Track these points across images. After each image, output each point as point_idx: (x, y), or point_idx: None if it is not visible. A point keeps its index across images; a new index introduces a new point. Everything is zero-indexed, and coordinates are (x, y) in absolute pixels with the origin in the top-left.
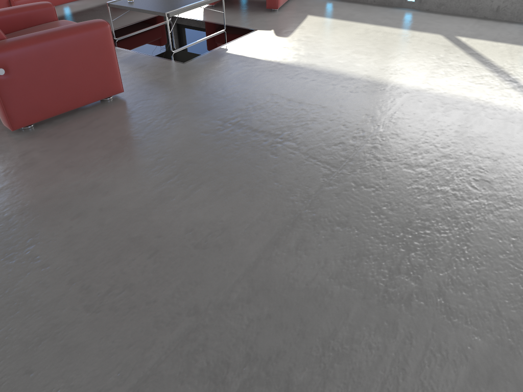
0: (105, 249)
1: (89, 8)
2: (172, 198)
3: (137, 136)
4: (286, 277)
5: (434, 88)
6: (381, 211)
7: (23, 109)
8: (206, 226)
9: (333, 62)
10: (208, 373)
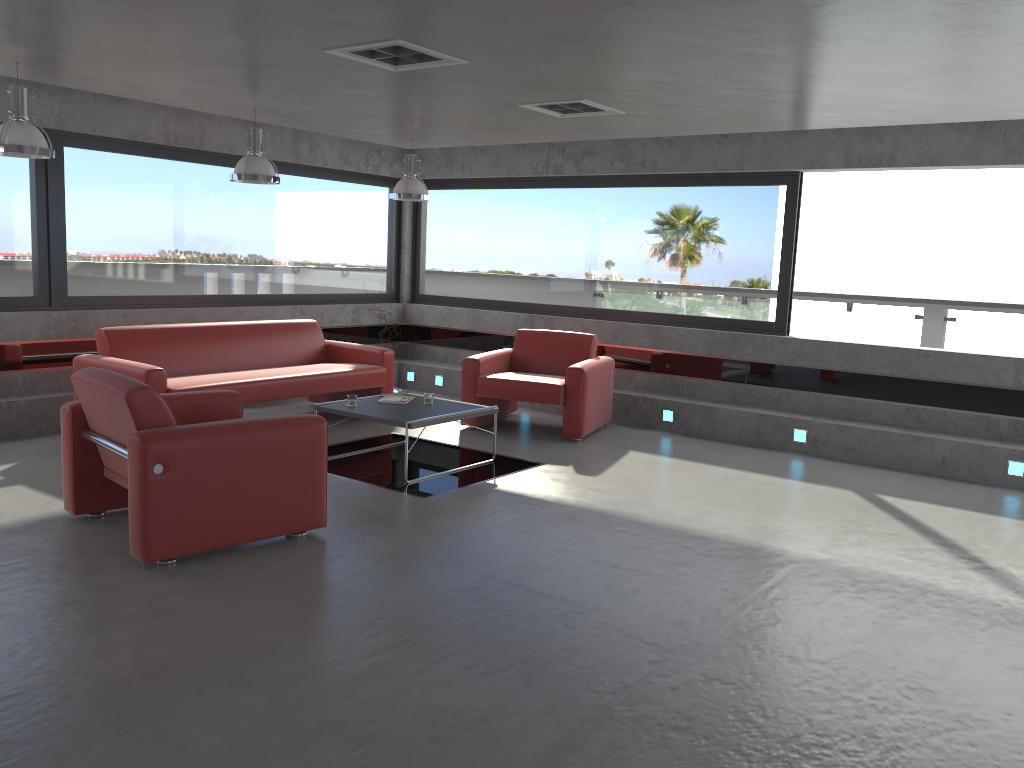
0: (281, 732)
1: None
2: (396, 673)
3: (343, 586)
4: None
5: (839, 559)
6: (746, 718)
7: (171, 530)
8: (450, 715)
9: (670, 513)
10: None
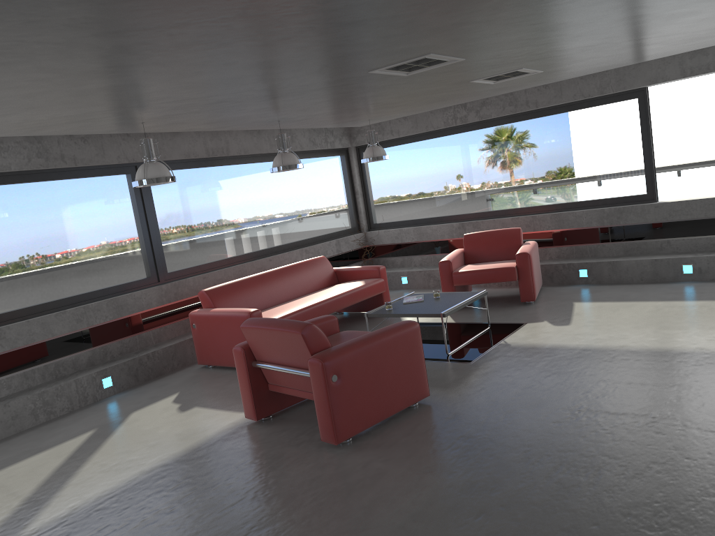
0: None
1: None
2: (576, 487)
3: (479, 434)
4: None
5: None
6: None
7: (348, 418)
8: (642, 509)
9: (645, 340)
10: None
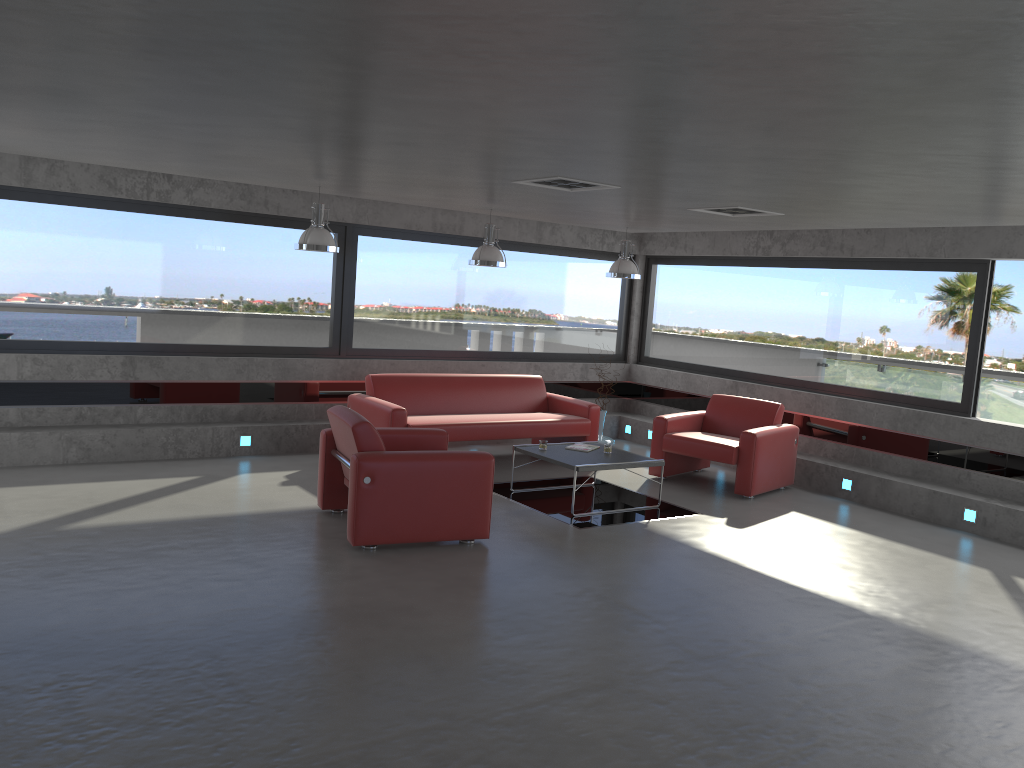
0: (392, 654)
1: (499, 455)
2: (484, 636)
3: (480, 579)
4: (562, 722)
5: (914, 620)
6: (719, 706)
7: (372, 524)
8: (504, 665)
9: (784, 565)
10: (435, 757)
